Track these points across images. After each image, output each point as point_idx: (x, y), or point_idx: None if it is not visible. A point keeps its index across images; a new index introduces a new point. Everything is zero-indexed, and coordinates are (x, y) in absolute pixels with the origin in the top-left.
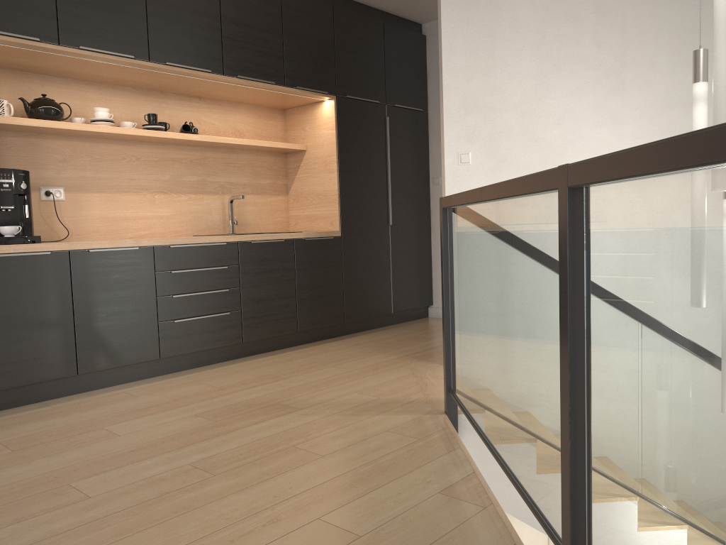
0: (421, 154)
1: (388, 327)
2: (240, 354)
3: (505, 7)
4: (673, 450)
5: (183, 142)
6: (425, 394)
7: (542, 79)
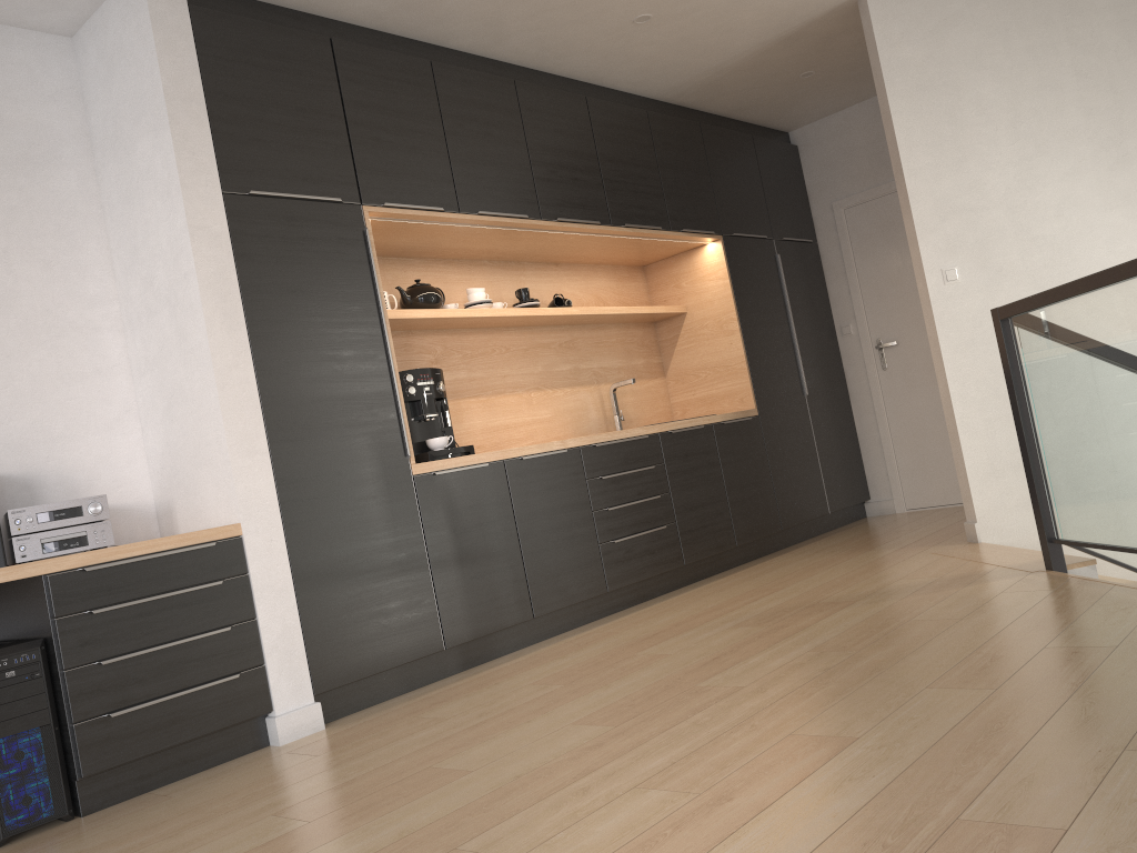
0: (820, 298)
1: (828, 533)
2: (681, 582)
3: (965, 86)
4: None
5: (554, 321)
6: (995, 564)
7: (1026, 164)
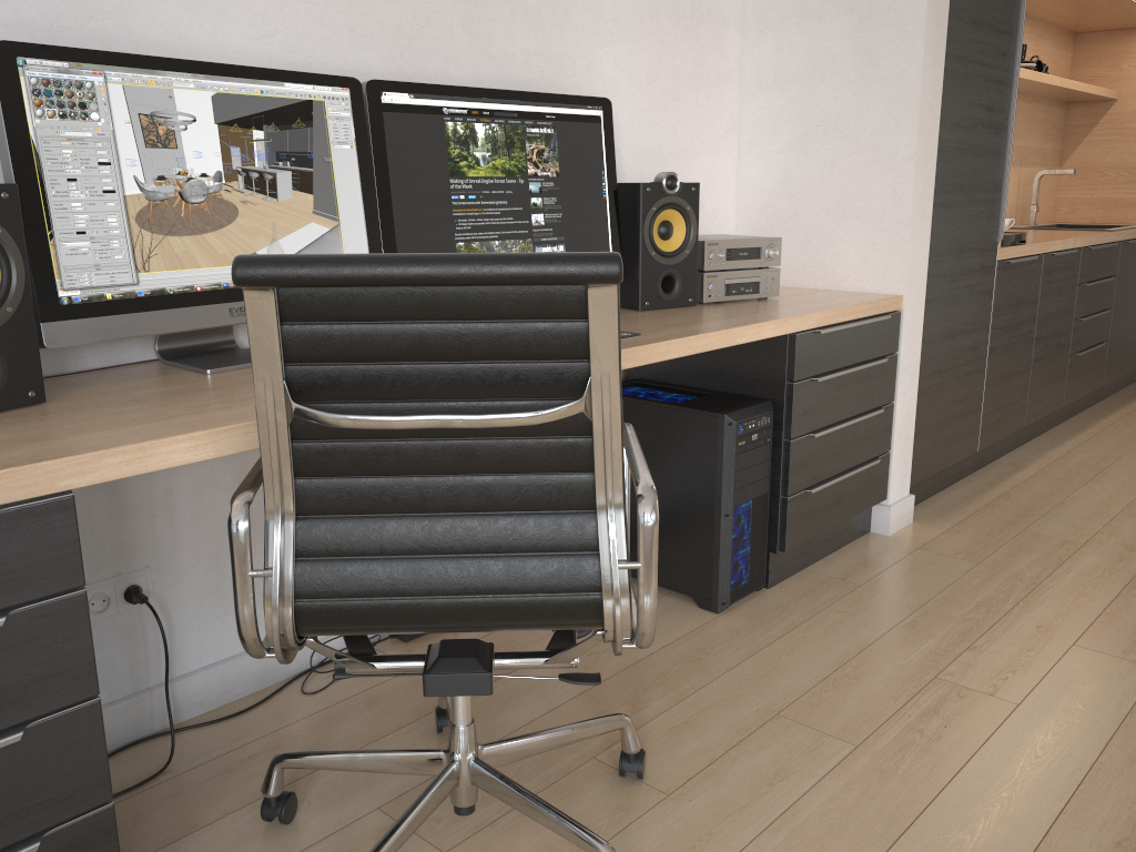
0: None
1: None
2: (1089, 401)
3: None
4: None
5: (1022, 88)
6: None
7: None
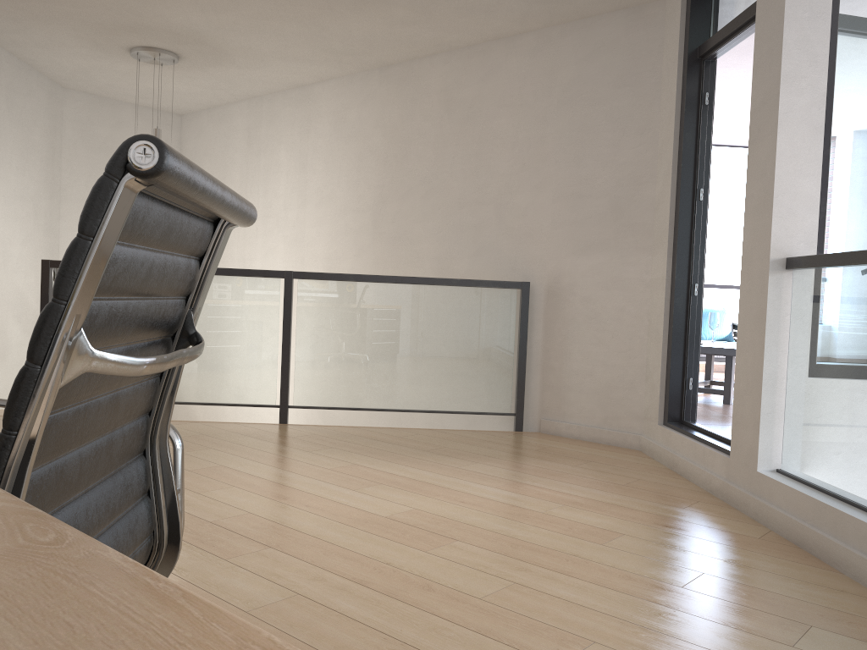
0: None
1: None
2: None
3: None
4: (348, 346)
5: None
6: None
7: None
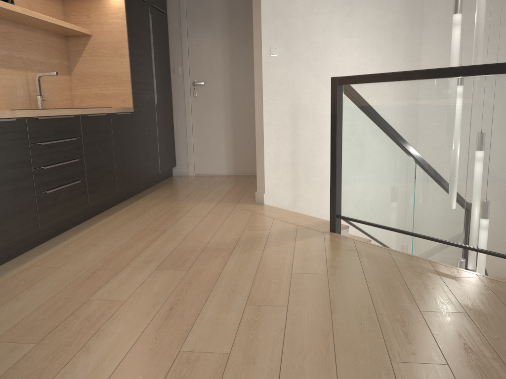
0: (166, 48)
1: (159, 185)
2: (84, 218)
3: None
4: None
5: None
6: (293, 223)
7: None
